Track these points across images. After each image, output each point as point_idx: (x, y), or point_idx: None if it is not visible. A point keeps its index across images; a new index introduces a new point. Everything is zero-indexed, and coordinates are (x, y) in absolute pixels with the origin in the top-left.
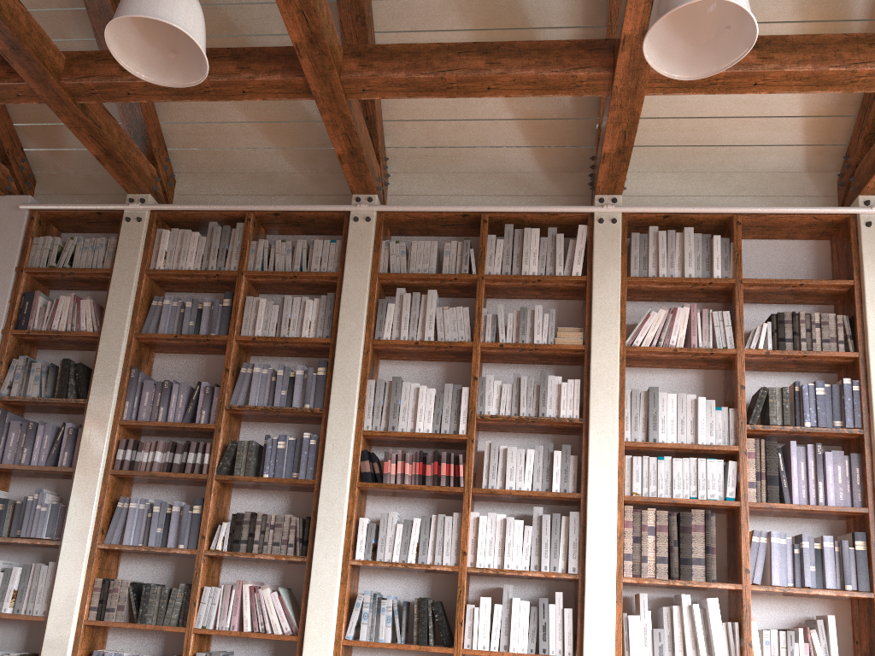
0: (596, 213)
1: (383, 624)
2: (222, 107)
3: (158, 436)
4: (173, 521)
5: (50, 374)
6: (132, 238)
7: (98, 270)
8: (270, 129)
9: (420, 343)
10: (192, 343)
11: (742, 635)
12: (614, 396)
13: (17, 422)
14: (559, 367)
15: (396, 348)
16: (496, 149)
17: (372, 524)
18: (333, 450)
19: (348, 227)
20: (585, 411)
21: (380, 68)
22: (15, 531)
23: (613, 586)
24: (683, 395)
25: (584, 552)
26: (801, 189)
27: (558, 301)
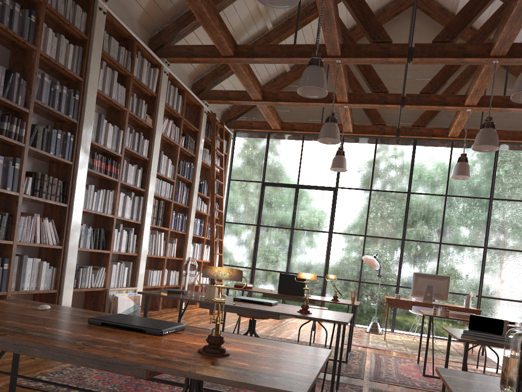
0: (164, 67)
1: (88, 240)
2: None
3: None
4: None
5: None
6: None
7: None
8: None
9: (112, 100)
10: (4, 34)
11: (166, 245)
12: (158, 153)
13: None
14: (129, 125)
15: (99, 96)
16: (135, 0)
17: (87, 190)
18: (84, 148)
19: (93, 9)
20: (150, 155)
21: (202, 0)
22: None
23: (149, 227)
24: (166, 156)
25: (143, 213)
26: (186, 82)
27: (132, 92)
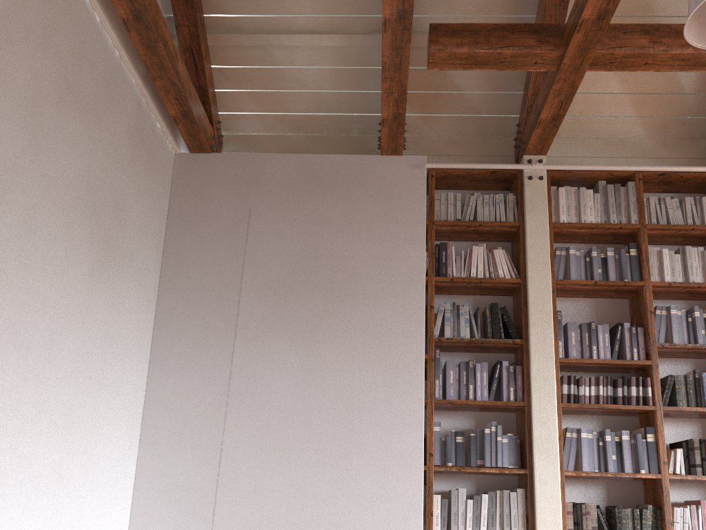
0: None
1: None
2: (604, 79)
3: (563, 372)
4: (625, 448)
5: (479, 317)
6: (538, 195)
7: (507, 223)
8: (639, 100)
9: None
10: (600, 288)
11: None
12: None
13: (453, 361)
14: None
15: None
16: None
17: None
18: None
19: None
20: None
21: None
22: (475, 461)
23: None
24: None
25: None
26: None
27: None
